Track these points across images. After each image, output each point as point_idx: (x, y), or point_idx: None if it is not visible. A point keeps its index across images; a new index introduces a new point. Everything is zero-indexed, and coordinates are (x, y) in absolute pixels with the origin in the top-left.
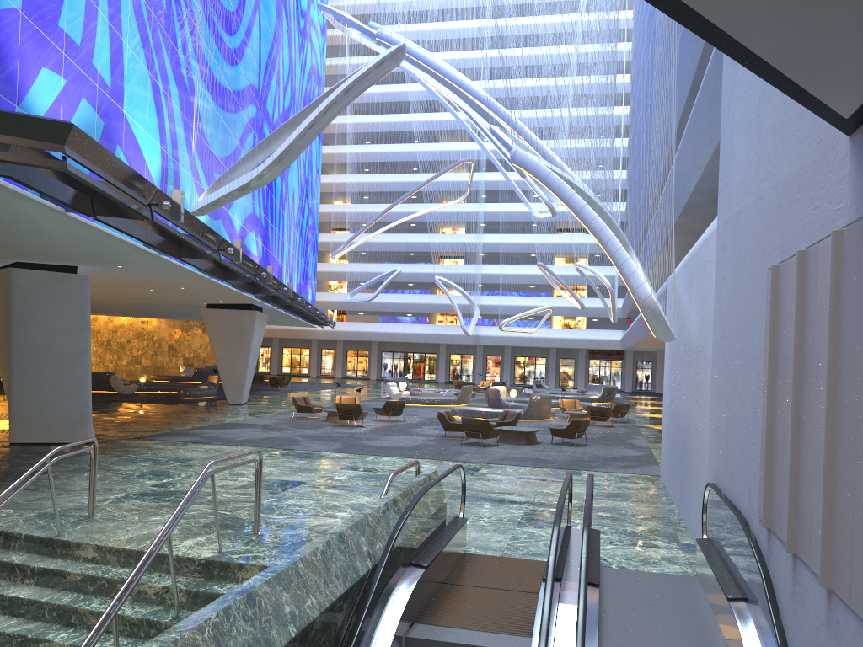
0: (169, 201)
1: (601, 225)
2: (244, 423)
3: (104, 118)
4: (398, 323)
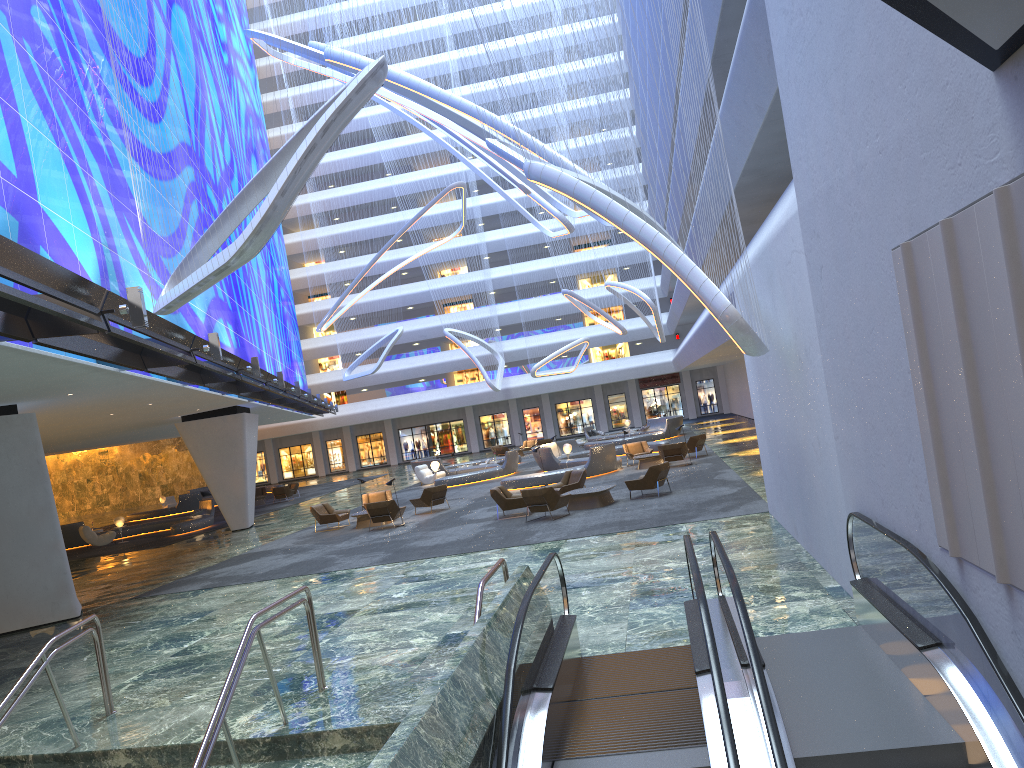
0: (124, 303)
1: (652, 233)
2: (260, 551)
3: (17, 216)
4: (411, 393)
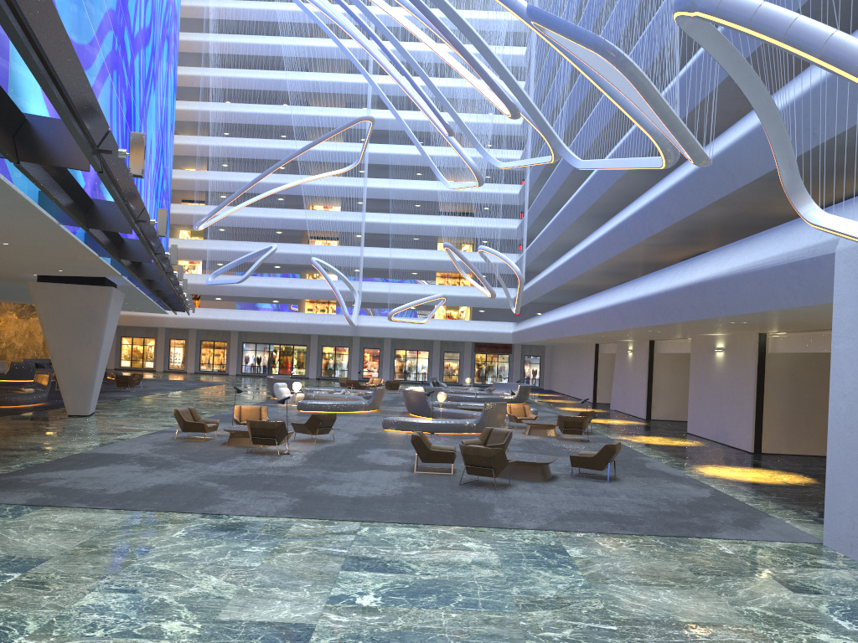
0: None
1: None
2: (107, 453)
3: None
4: (264, 311)
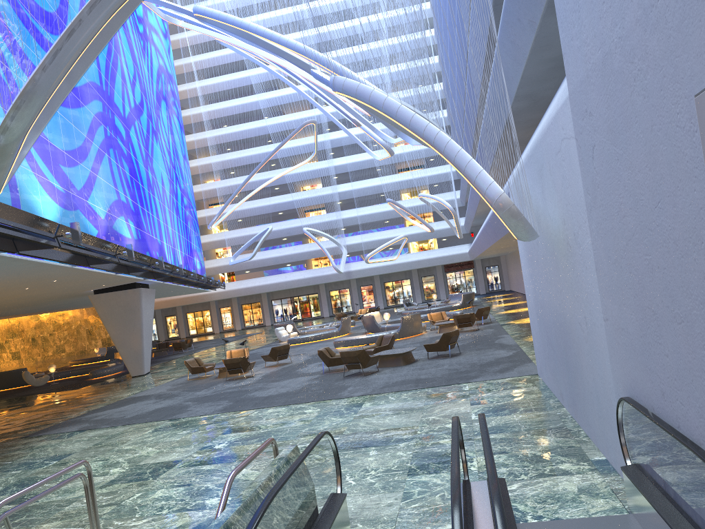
0: None
1: (435, 131)
2: (140, 396)
3: None
4: (280, 274)
